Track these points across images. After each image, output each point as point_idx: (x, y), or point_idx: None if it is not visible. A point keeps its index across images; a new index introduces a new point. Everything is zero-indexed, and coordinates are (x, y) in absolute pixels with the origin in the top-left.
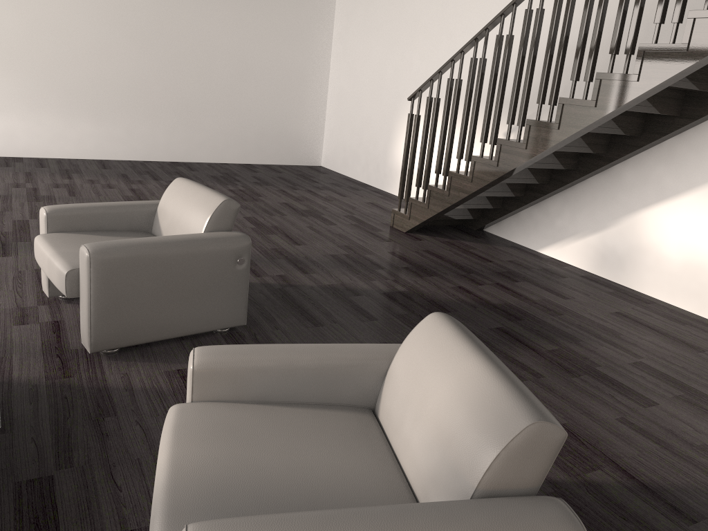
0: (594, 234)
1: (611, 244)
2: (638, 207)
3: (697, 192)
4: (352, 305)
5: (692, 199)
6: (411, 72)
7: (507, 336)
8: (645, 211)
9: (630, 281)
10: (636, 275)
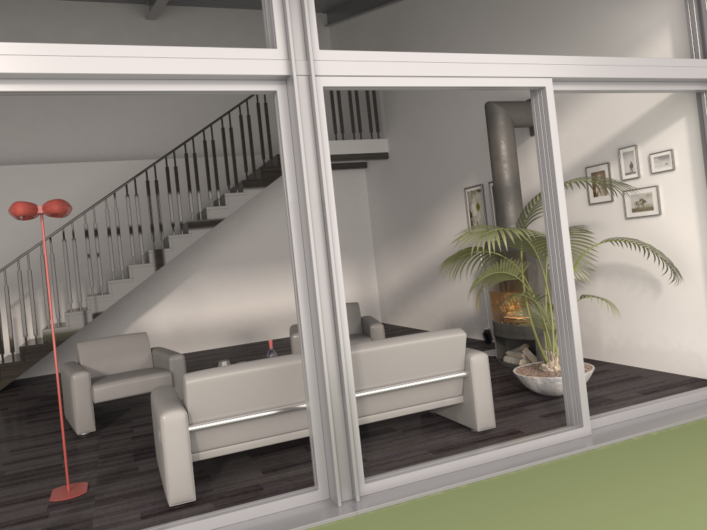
0: None
1: None
2: (137, 316)
3: (166, 299)
4: None
5: (165, 303)
6: None
7: (196, 370)
8: (142, 317)
9: None
10: None
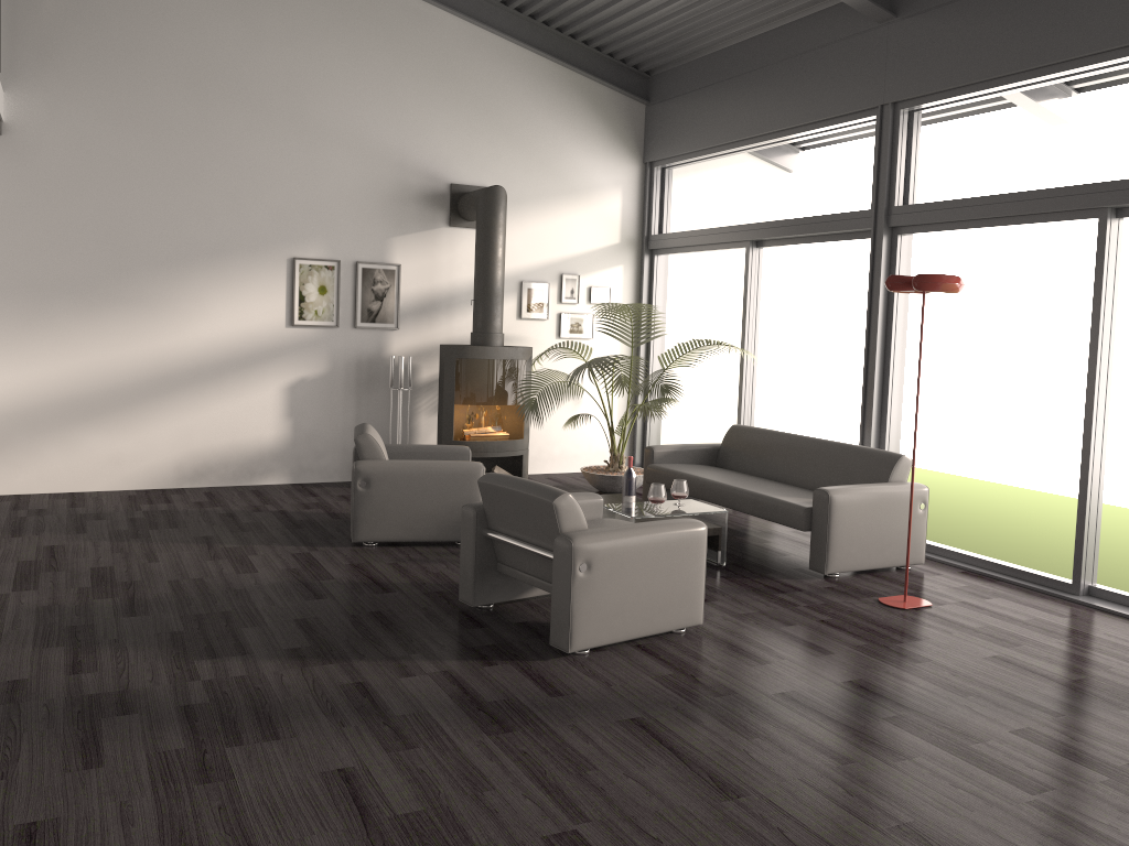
0: None
1: None
2: None
3: None
4: (313, 634)
5: None
6: None
7: (139, 608)
8: None
9: None
10: None
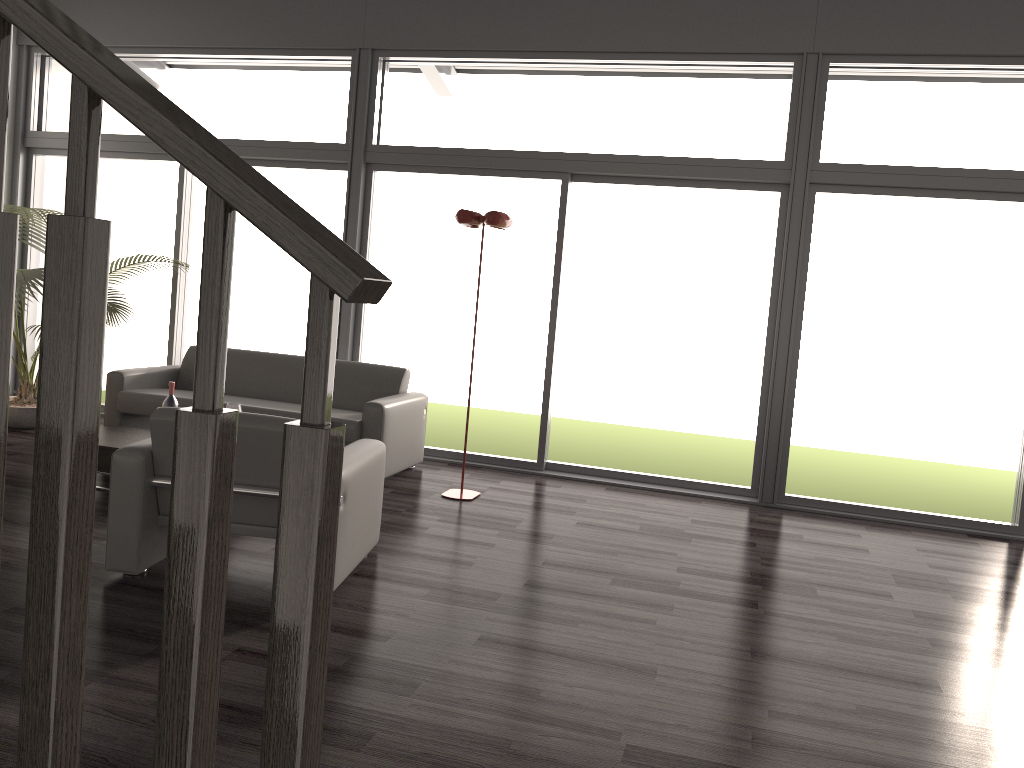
0: None
1: None
2: None
3: None
4: None
5: None
6: None
7: None
8: None
9: None
10: None
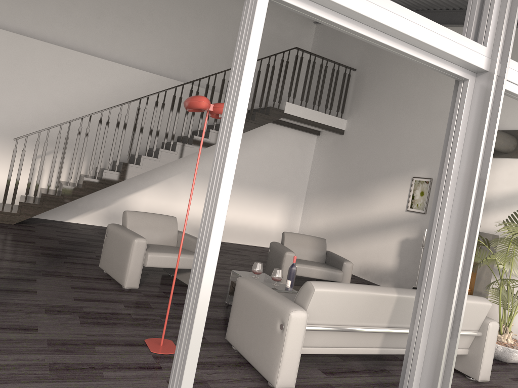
0: (103, 208)
1: (113, 211)
2: (126, 194)
3: (151, 187)
4: None
5: (149, 190)
6: None
7: None
8: (129, 196)
9: None
10: None
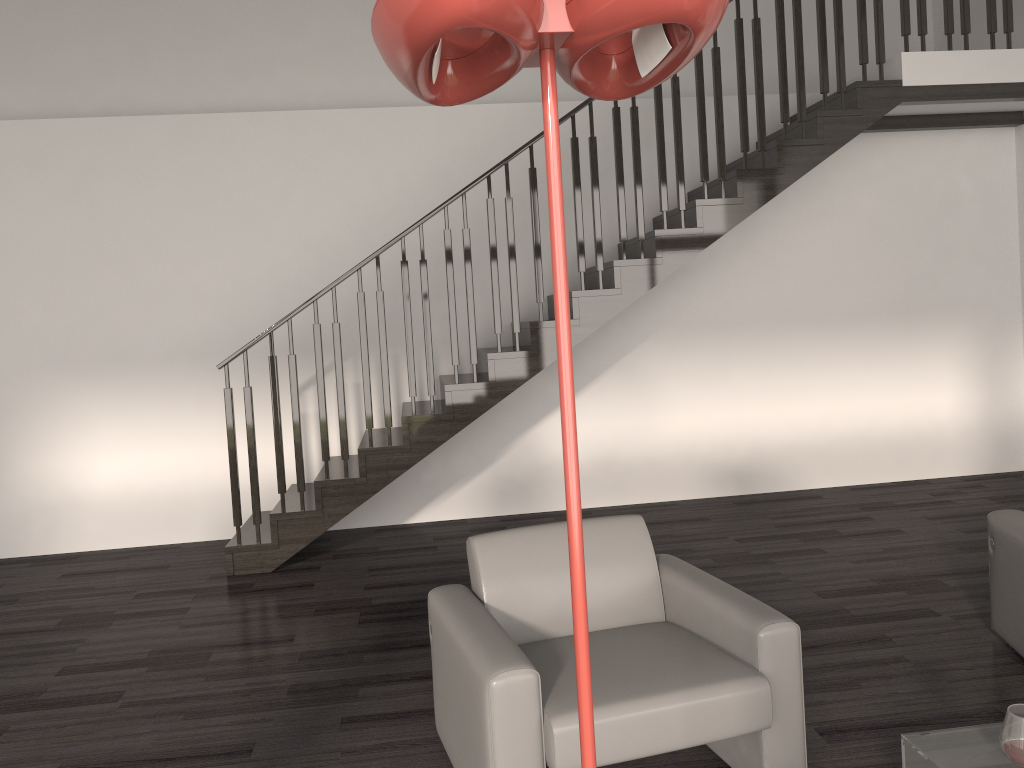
0: (483, 471)
1: (507, 475)
2: (527, 425)
3: (584, 393)
4: None
5: (582, 400)
6: (19, 334)
7: None
8: (536, 427)
9: (542, 504)
10: (547, 495)
